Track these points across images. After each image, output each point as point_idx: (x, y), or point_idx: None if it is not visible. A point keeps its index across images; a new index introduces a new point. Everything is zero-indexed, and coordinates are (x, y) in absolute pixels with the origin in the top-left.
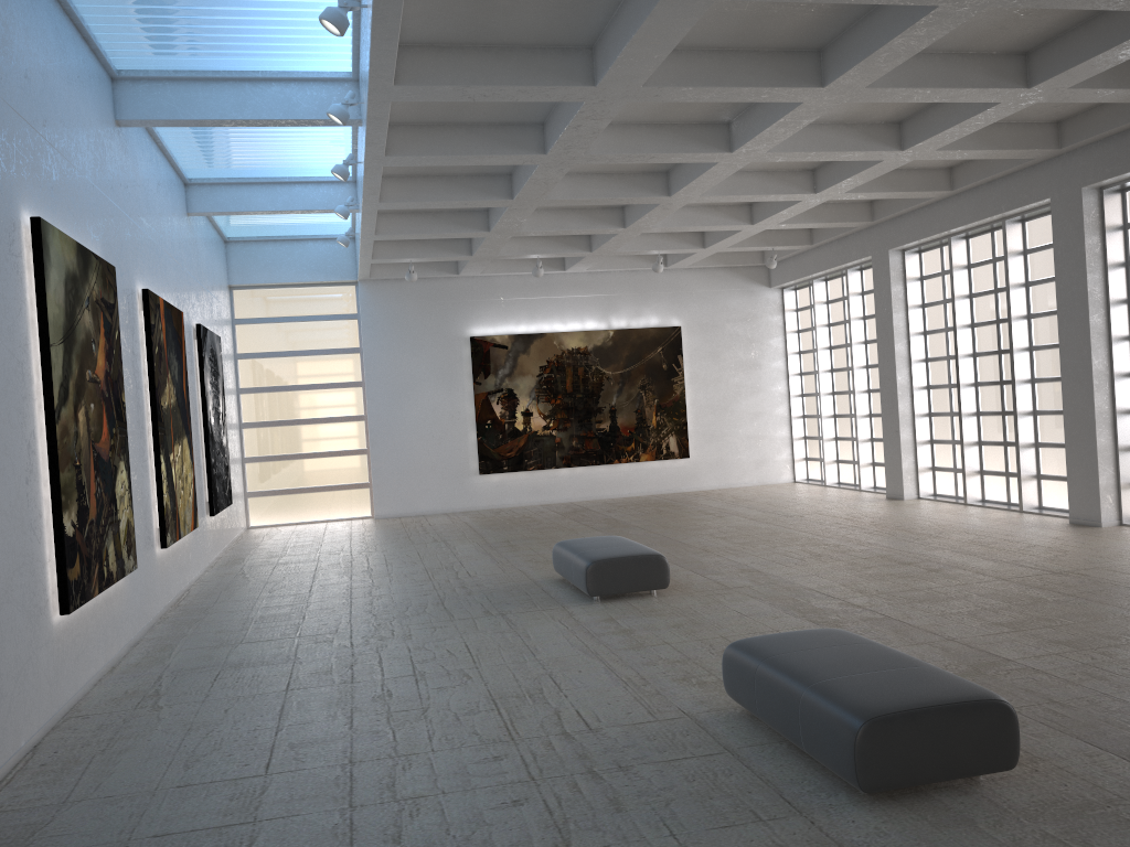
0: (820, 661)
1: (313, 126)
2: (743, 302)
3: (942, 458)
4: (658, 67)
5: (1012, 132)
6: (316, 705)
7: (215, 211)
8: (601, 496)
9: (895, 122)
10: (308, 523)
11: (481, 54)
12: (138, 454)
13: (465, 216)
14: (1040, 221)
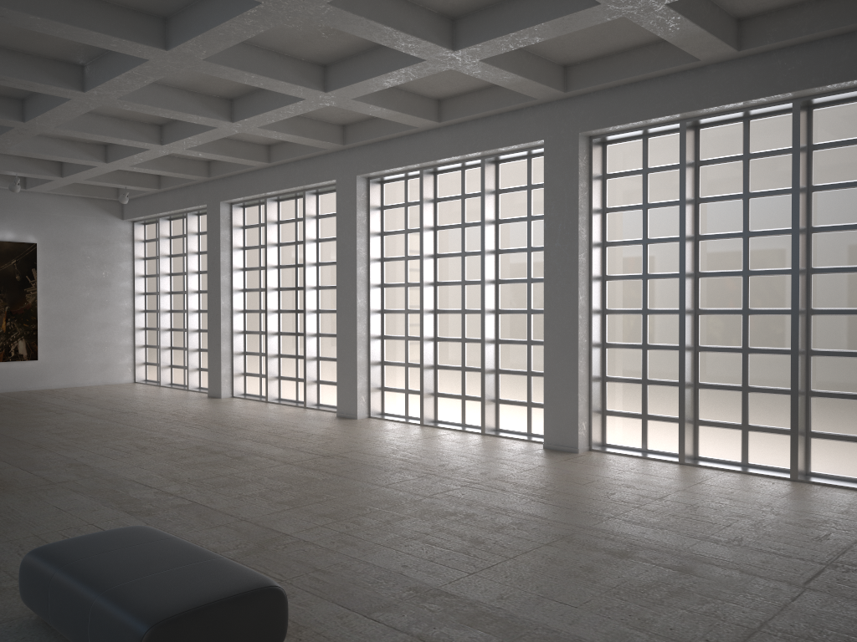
0: (117, 563)
1: None
2: (98, 229)
3: (252, 366)
4: None
5: (313, 126)
6: None
7: None
8: None
9: (228, 99)
10: None
11: None
12: None
13: None
14: (328, 195)
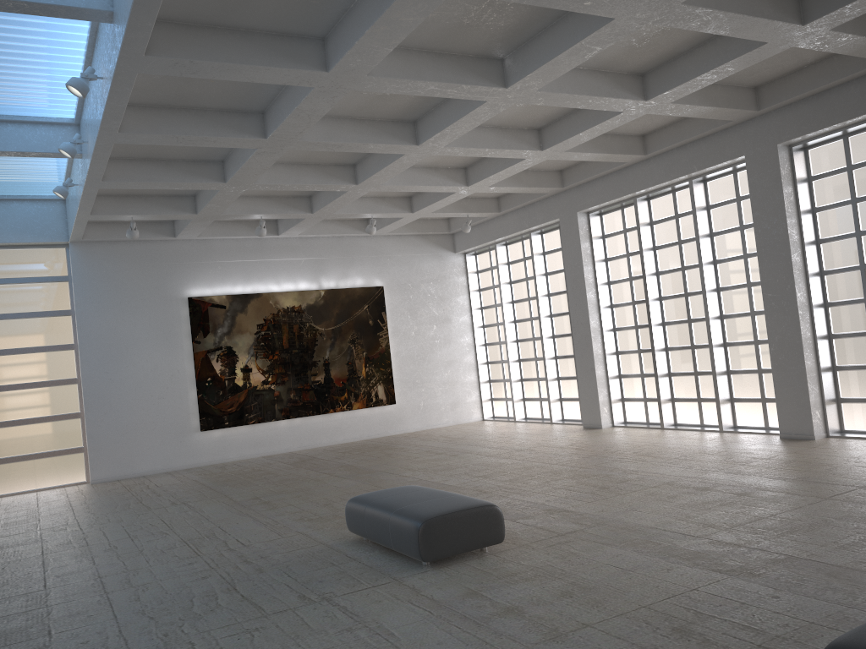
0: None
1: (50, 16)
2: (434, 265)
3: (631, 390)
4: None
5: (724, 93)
6: None
7: None
8: (319, 444)
9: (639, 75)
10: (15, 494)
11: None
12: None
13: (199, 166)
14: (721, 180)
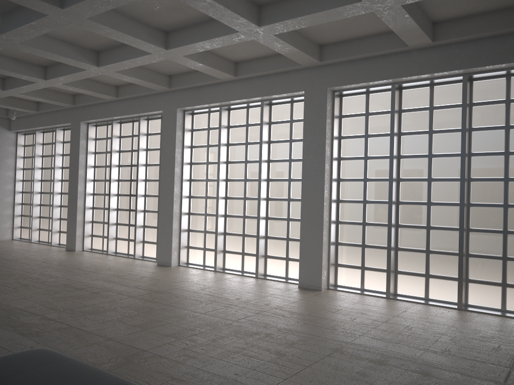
0: (31, 383)
1: None
2: None
3: (97, 230)
4: None
5: (151, 74)
6: None
7: None
8: None
9: (96, 51)
10: None
11: None
12: None
13: None
14: (156, 121)
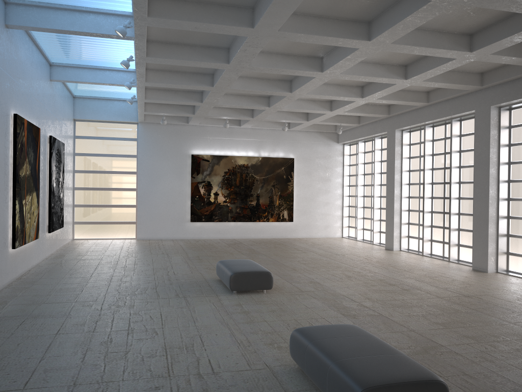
0: (341, 346)
1: (111, 38)
2: (324, 149)
3: (413, 232)
4: (286, 22)
5: (459, 76)
6: (68, 344)
7: (64, 80)
8: (249, 237)
9: (403, 65)
10: (103, 239)
11: (195, 5)
12: (2, 199)
13: (190, 94)
14: (468, 121)
